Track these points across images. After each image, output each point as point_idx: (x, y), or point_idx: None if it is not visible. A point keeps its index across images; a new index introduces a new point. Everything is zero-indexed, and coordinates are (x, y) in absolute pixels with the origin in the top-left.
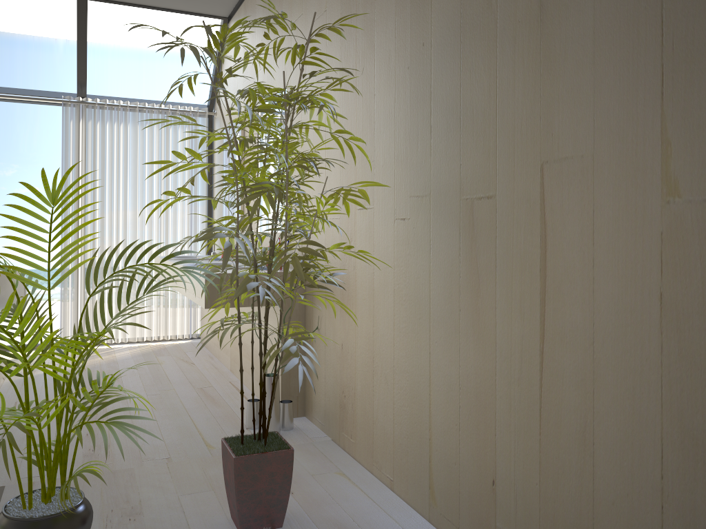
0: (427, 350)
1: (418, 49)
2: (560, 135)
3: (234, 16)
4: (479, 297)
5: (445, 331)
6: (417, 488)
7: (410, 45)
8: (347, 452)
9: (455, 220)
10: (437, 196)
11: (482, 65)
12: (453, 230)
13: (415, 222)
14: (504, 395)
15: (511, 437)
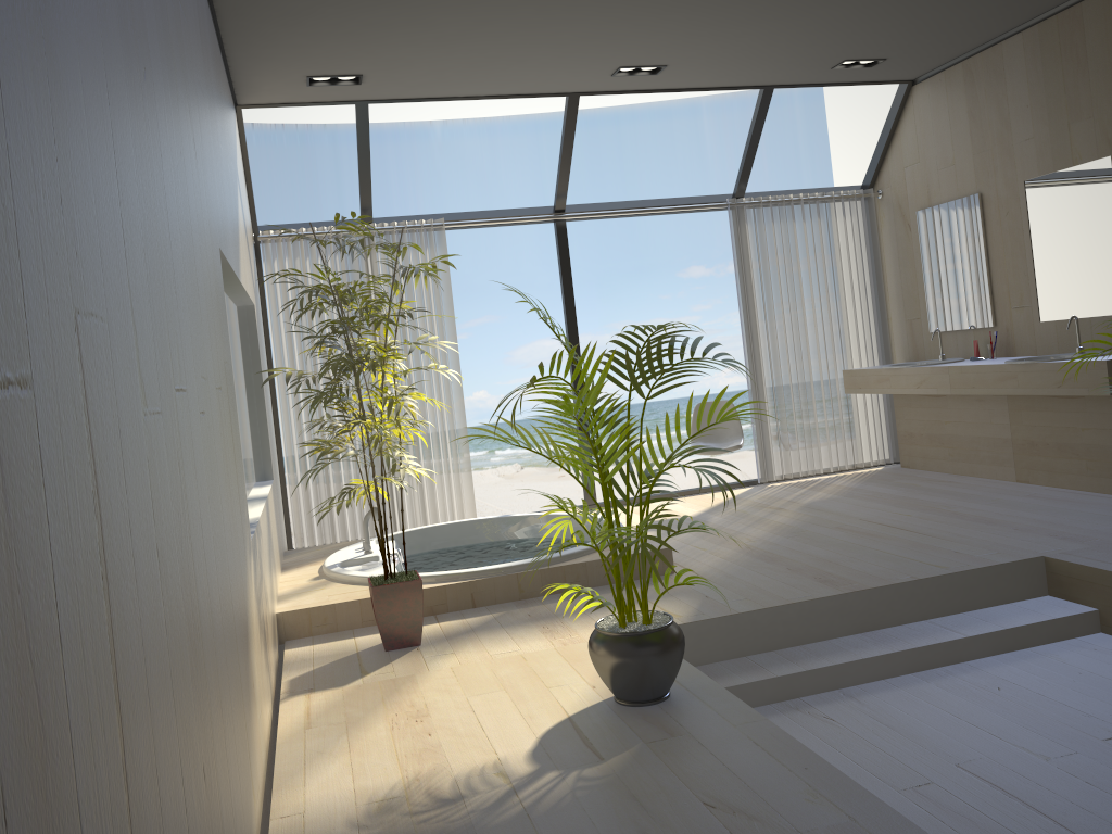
0: None
1: None
2: None
3: (929, 78)
4: None
5: None
6: None
7: None
8: None
9: None
10: None
11: None
12: None
13: None
14: None
15: None
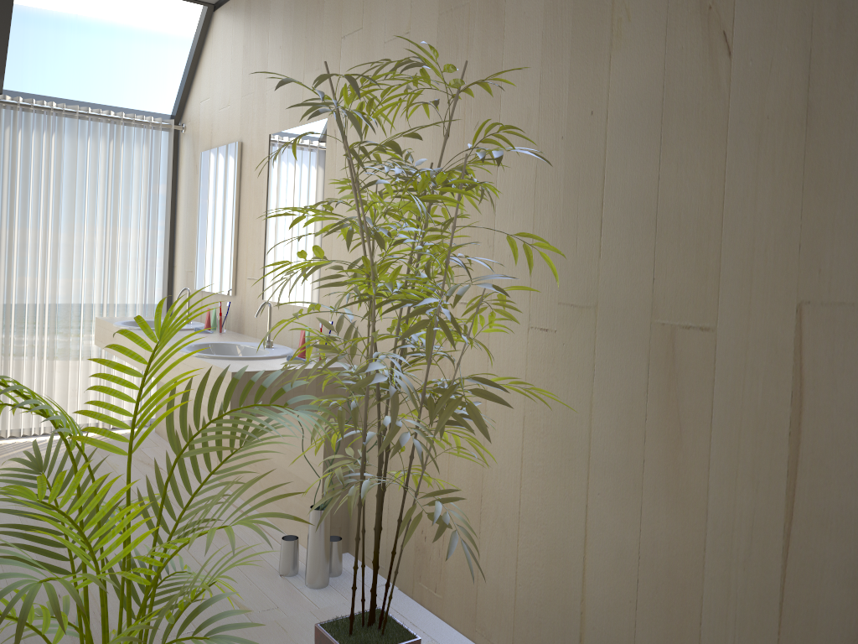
0: (582, 502)
1: (583, 118)
2: (833, 273)
3: (225, 4)
4: (679, 449)
5: (616, 483)
6: None
7: (567, 110)
8: (428, 608)
9: (640, 347)
10: (609, 311)
11: (698, 160)
12: (636, 358)
13: (566, 336)
14: (718, 577)
15: (729, 629)
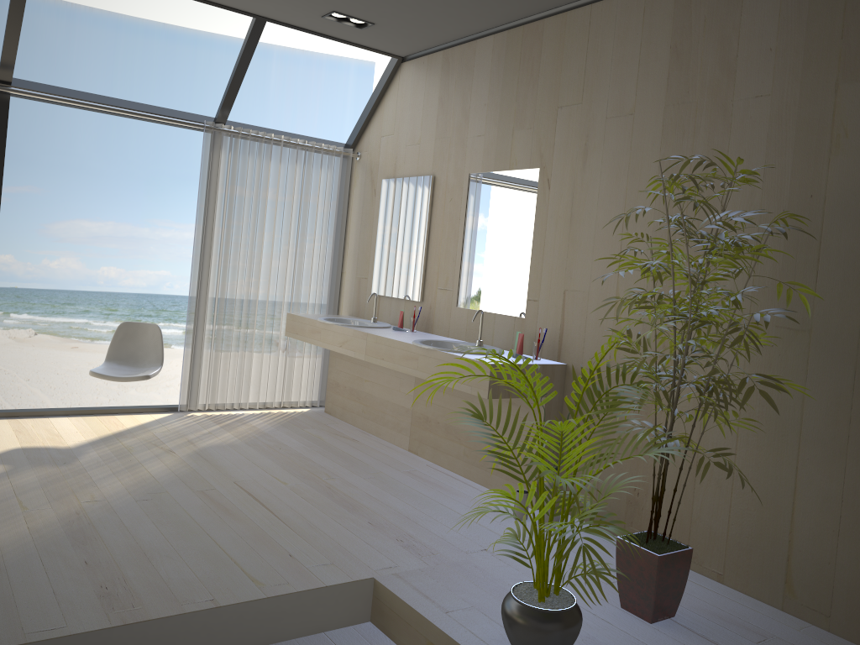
0: (793, 464)
1: (802, 199)
2: None
3: (416, 59)
4: None
5: (823, 451)
6: (764, 581)
7: (789, 191)
8: None
9: (848, 359)
10: (821, 334)
11: None
12: (844, 367)
13: (782, 350)
14: None
15: None
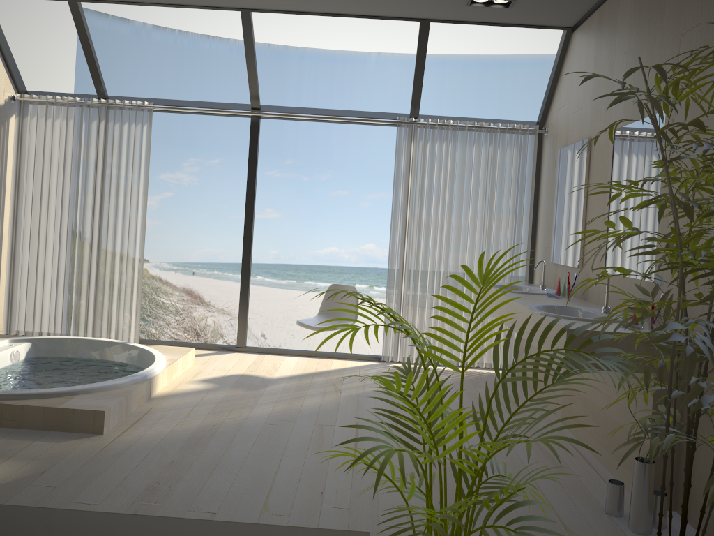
0: None
1: None
2: None
3: (581, 25)
4: None
5: None
6: None
7: None
8: None
9: None
10: None
11: None
12: None
13: None
14: None
15: None
